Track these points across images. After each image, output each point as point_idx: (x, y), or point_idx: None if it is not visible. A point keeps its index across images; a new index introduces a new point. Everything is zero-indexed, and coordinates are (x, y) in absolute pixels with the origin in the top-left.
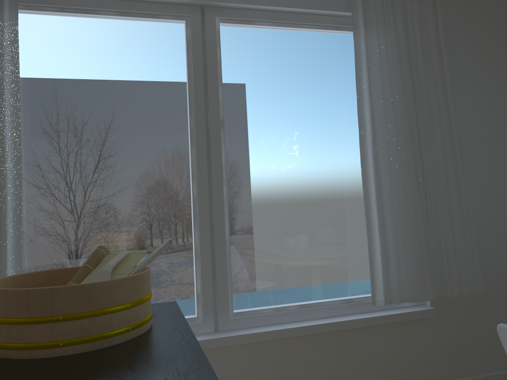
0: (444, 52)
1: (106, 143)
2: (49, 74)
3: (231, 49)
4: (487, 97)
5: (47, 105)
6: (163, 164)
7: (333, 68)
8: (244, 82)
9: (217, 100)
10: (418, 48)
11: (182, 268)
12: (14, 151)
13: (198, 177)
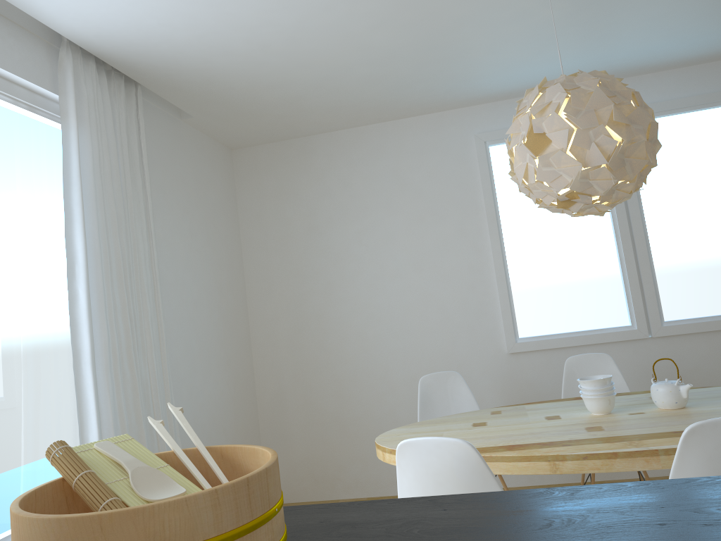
0: (148, 174)
1: None
2: None
3: None
4: (174, 233)
5: None
6: None
7: (24, 165)
8: None
9: None
10: (125, 163)
11: None
12: None
13: None
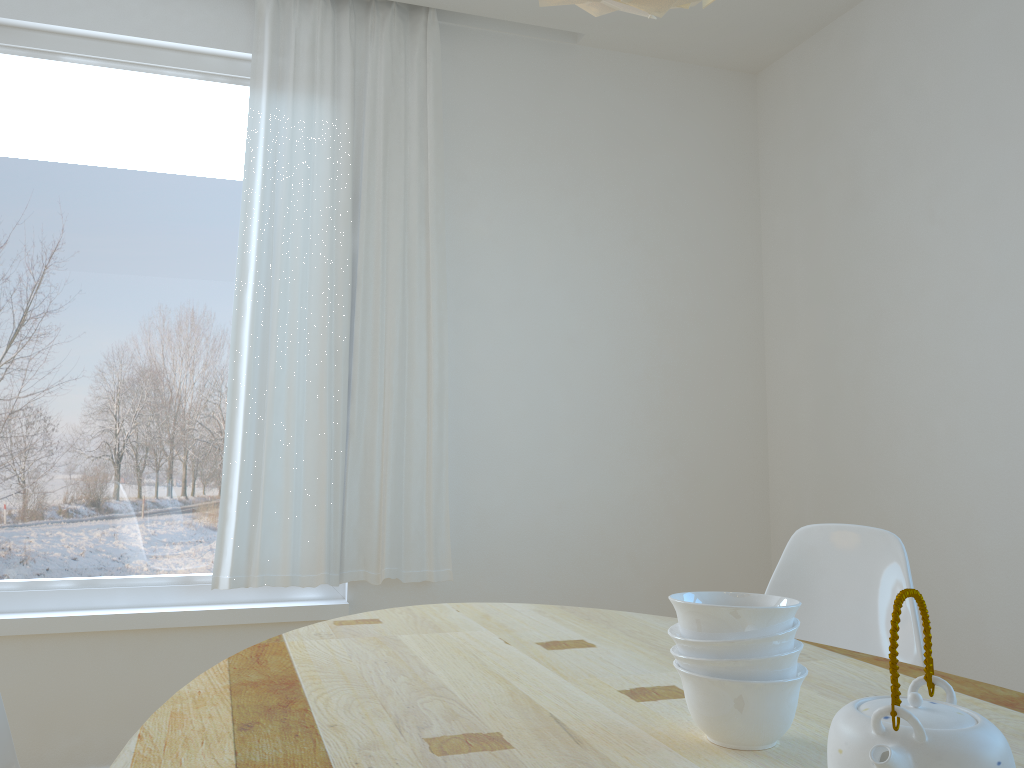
0: (432, 139)
1: None
2: None
3: (7, 102)
4: (524, 228)
5: None
6: None
7: (218, 151)
8: (25, 164)
9: None
10: (378, 128)
11: None
12: None
13: None
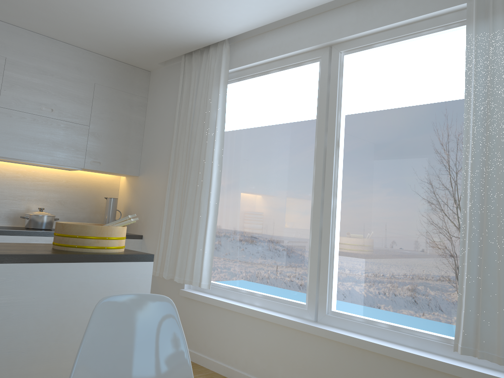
0: None
1: (267, 163)
2: (245, 120)
3: (353, 76)
4: None
5: (242, 140)
6: (297, 179)
7: (456, 70)
8: (361, 104)
9: (334, 124)
10: None
11: (301, 263)
12: (218, 170)
13: (315, 189)
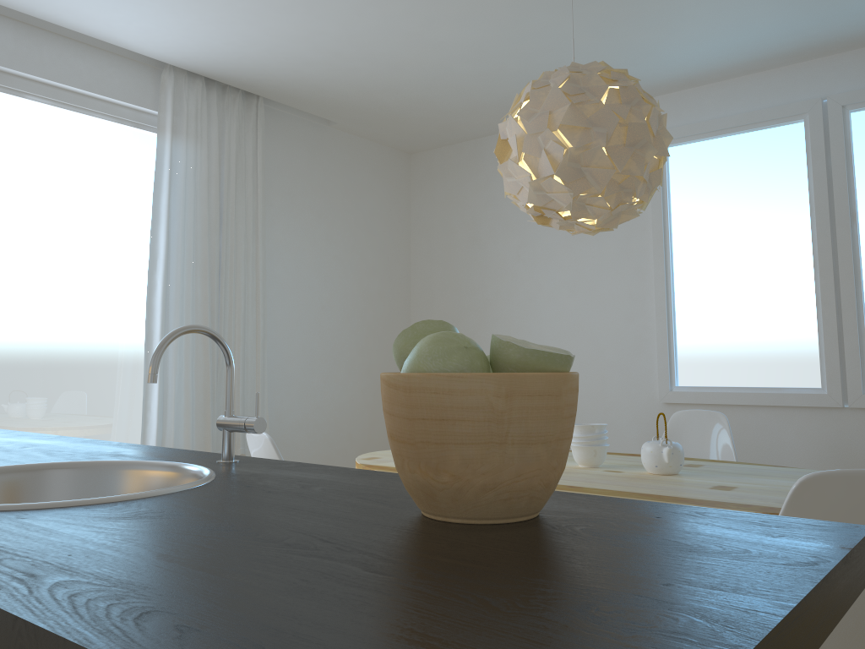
0: (261, 180)
1: None
2: None
3: None
4: (301, 238)
5: None
6: None
7: (126, 173)
8: None
9: None
10: (232, 171)
11: None
12: None
13: None
